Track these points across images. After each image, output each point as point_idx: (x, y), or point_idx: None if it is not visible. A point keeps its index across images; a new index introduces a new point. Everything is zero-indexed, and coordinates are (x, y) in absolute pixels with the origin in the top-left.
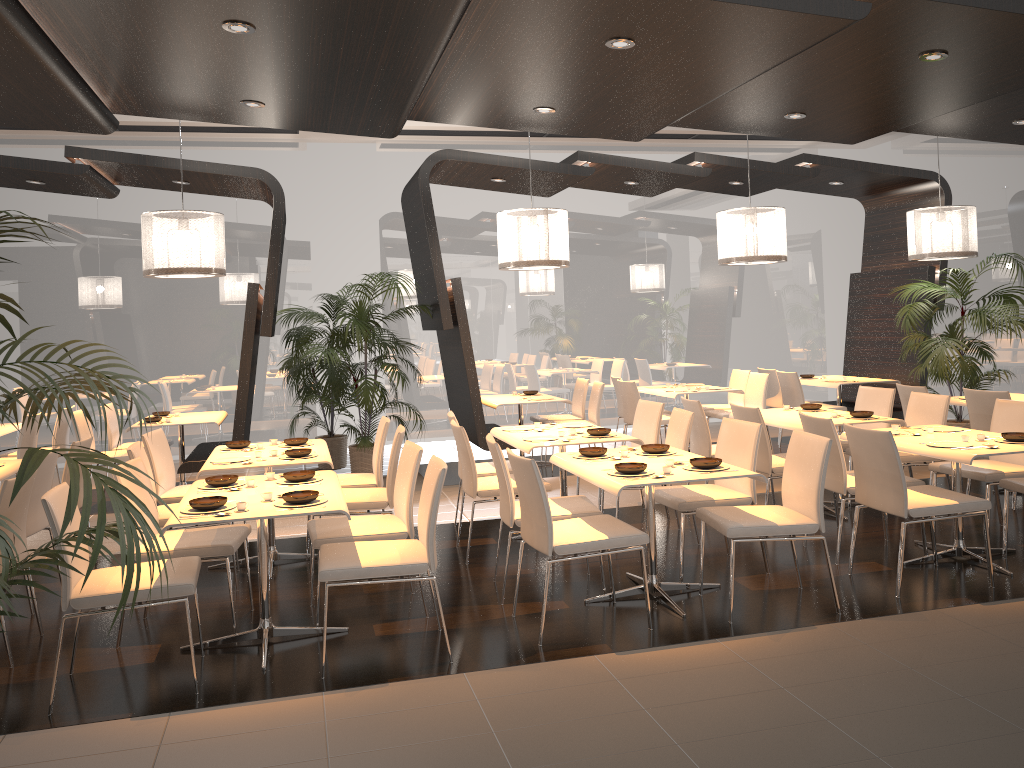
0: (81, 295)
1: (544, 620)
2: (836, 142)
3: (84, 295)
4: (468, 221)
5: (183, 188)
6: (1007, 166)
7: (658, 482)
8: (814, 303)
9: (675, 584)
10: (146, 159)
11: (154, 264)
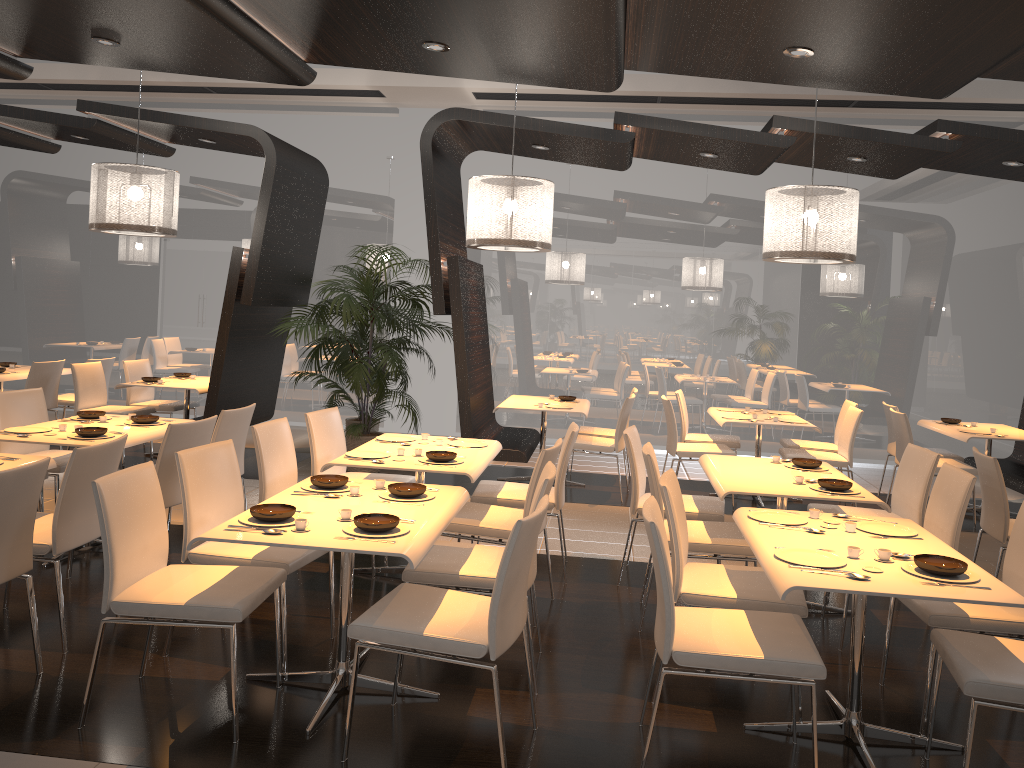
0: (179, 253)
1: (87, 696)
2: (911, 95)
3: (181, 253)
4: (566, 198)
5: (224, 148)
6: None
7: (246, 540)
8: (1021, 327)
9: (372, 680)
10: (147, 114)
11: (91, 218)
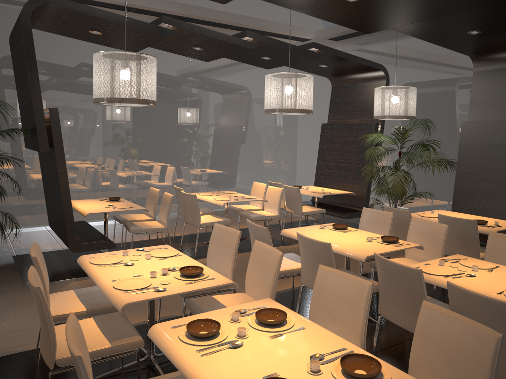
0: None
1: None
2: (359, 30)
3: None
4: (70, 66)
5: None
6: (412, 67)
7: None
8: (292, 139)
9: None
10: None
11: None
